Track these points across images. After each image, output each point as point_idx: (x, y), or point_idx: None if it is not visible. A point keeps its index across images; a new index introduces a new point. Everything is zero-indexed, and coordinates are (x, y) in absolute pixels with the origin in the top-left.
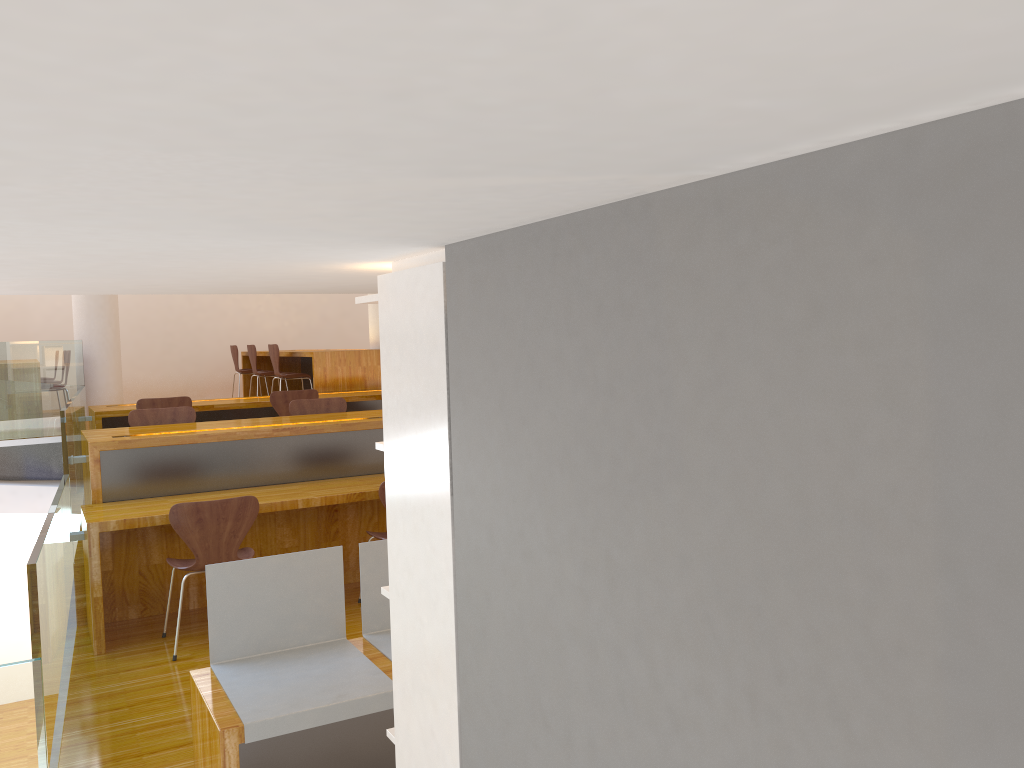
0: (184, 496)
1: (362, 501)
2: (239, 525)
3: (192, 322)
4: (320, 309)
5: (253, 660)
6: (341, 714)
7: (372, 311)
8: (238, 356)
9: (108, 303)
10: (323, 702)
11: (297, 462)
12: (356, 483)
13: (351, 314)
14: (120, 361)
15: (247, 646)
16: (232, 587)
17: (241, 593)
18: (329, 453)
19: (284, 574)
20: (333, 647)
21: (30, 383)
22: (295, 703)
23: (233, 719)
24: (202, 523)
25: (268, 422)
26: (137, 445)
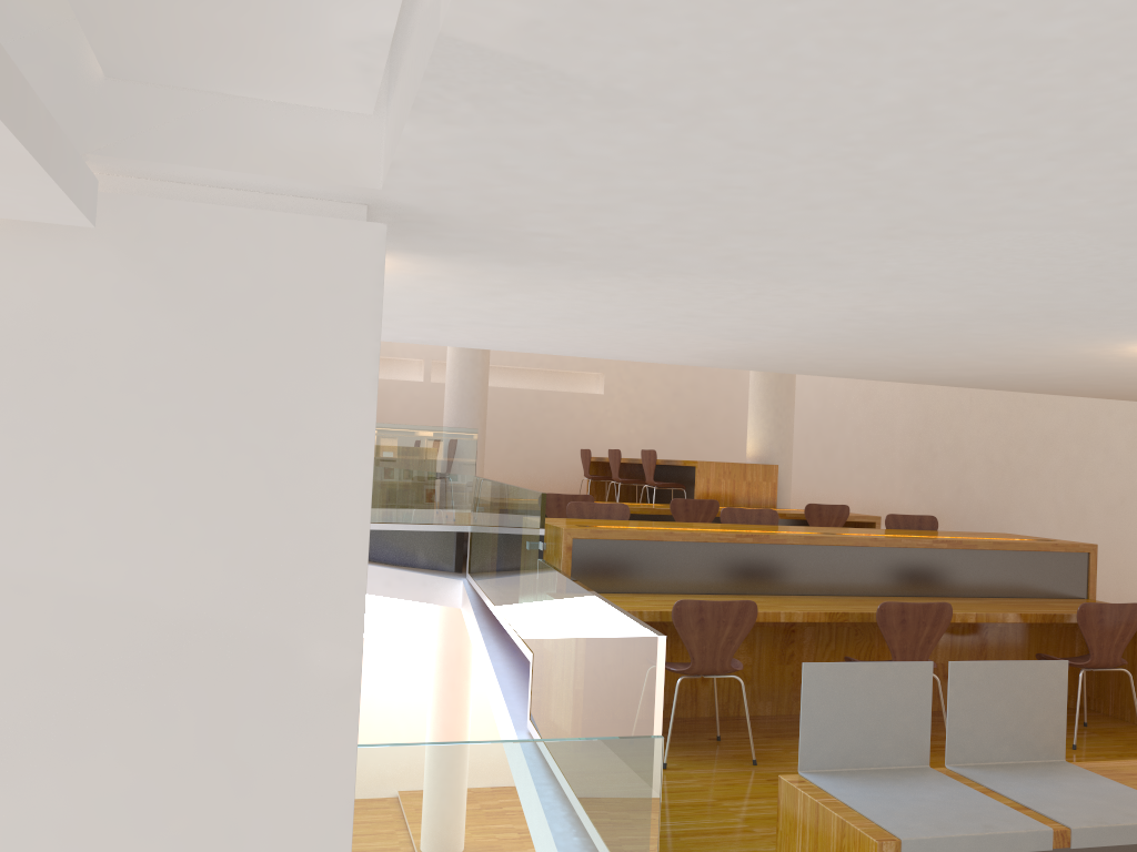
0: (648, 595)
1: (820, 624)
2: (737, 631)
3: (539, 422)
4: (668, 418)
5: (842, 774)
6: (993, 847)
7: (753, 422)
8: (581, 461)
9: (480, 395)
10: (973, 830)
11: (756, 573)
12: (825, 602)
13: (699, 426)
14: (484, 455)
15: (834, 758)
16: (825, 690)
17: (833, 698)
18: (789, 567)
19: (875, 684)
20: (923, 774)
21: (427, 468)
22: (940, 826)
23: (881, 832)
24: (703, 624)
25: (716, 527)
26: (607, 536)
